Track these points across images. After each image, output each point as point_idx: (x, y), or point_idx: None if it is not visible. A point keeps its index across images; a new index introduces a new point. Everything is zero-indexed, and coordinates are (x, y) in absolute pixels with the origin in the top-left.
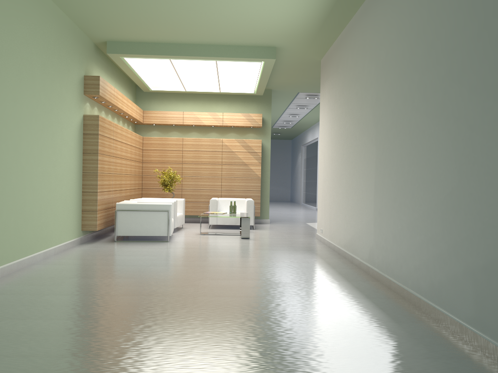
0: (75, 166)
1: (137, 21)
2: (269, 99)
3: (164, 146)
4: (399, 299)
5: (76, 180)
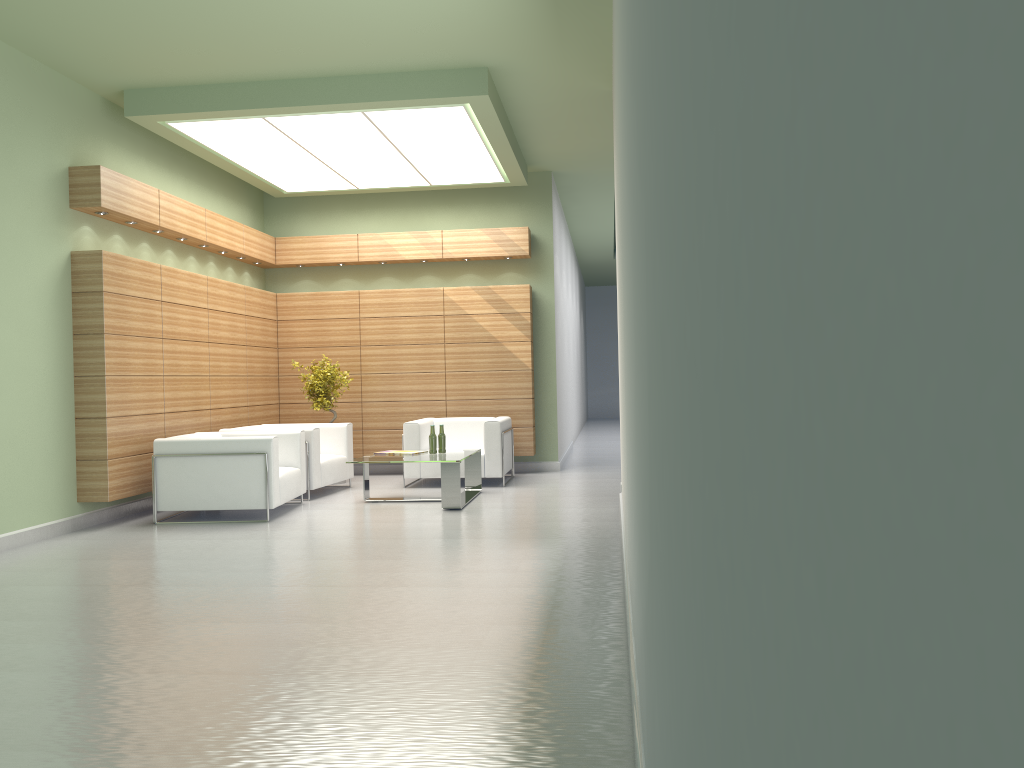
0: (45, 363)
1: (147, 36)
2: (547, 194)
3: (321, 312)
4: (614, 681)
5: (52, 395)
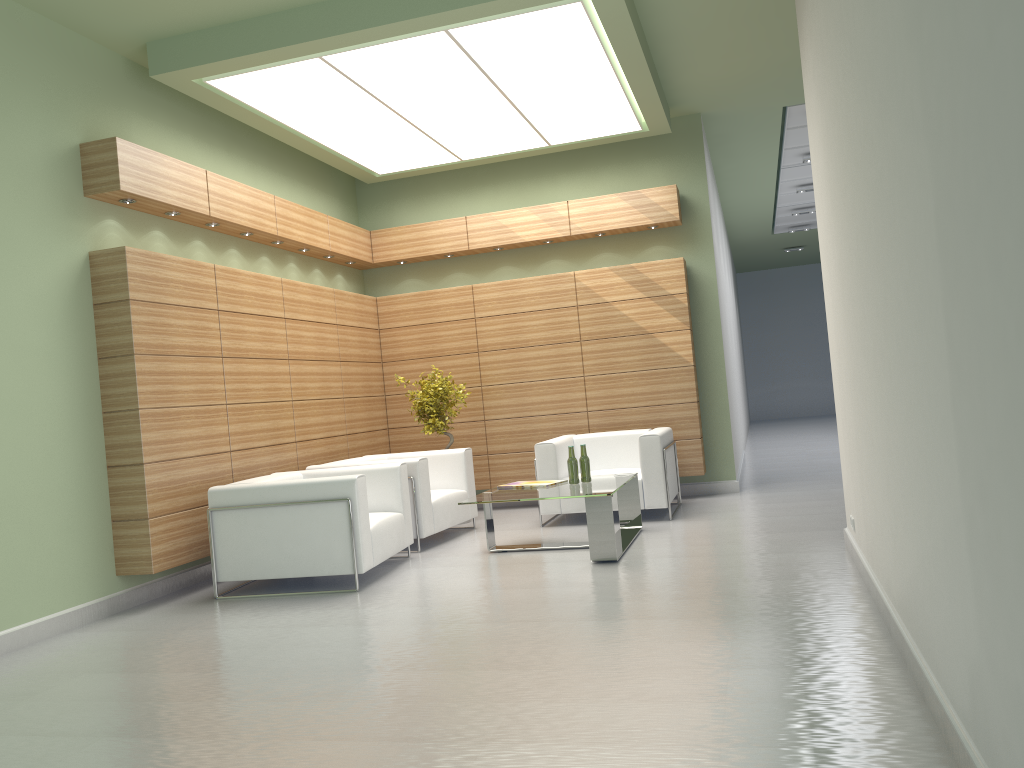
0: (57, 398)
1: None
2: (697, 142)
3: (429, 315)
4: None
5: (71, 439)
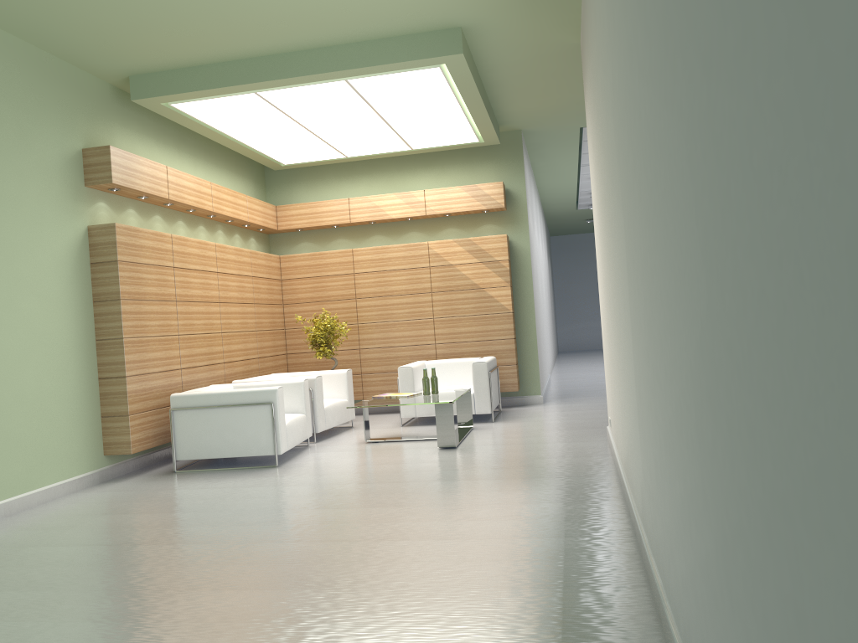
0: (68, 330)
1: (142, 19)
2: (518, 151)
3: (320, 270)
4: None
5: (76, 358)
